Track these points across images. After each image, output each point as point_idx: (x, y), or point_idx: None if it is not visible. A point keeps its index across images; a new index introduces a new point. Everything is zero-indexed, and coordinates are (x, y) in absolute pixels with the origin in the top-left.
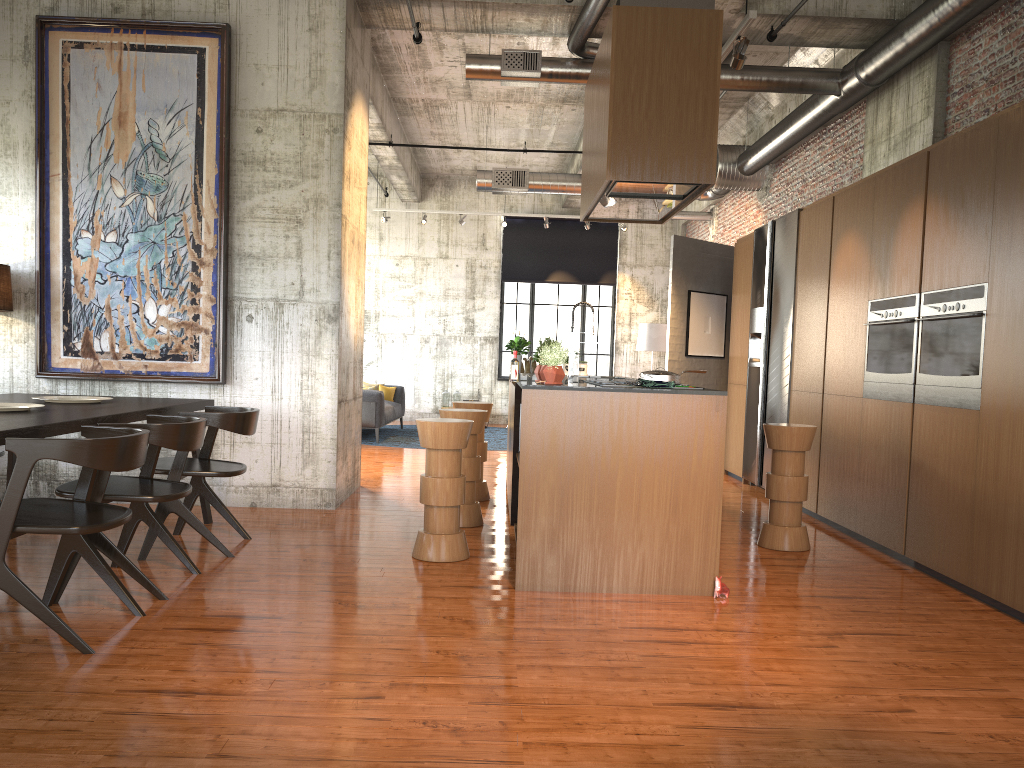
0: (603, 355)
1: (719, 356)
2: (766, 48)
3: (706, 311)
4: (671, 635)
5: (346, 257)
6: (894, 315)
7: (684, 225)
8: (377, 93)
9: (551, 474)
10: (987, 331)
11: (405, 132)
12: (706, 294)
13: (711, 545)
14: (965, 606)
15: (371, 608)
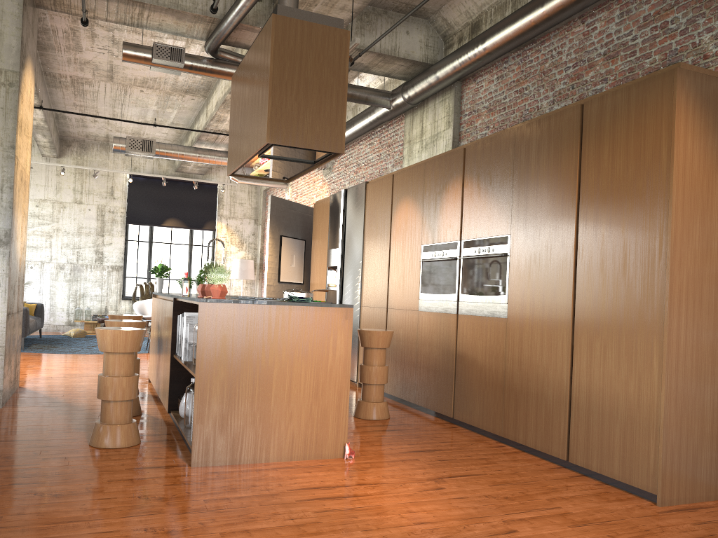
0: None
1: (300, 283)
2: None
3: (292, 250)
4: (329, 492)
5: (17, 192)
6: (441, 255)
7: (265, 191)
8: None
9: (222, 370)
10: (511, 266)
11: (51, 101)
12: (292, 238)
13: (342, 419)
14: (504, 450)
15: (68, 496)
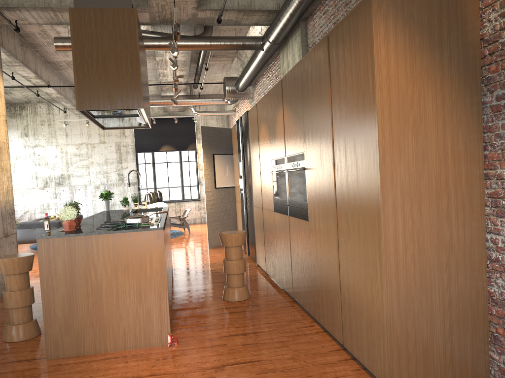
0: (193, 186)
1: (235, 186)
2: (234, 26)
3: (224, 164)
4: None
5: None
6: (279, 168)
7: (227, 117)
8: (29, 59)
9: (61, 287)
10: (307, 178)
11: (64, 78)
12: (223, 155)
13: (164, 316)
14: (309, 330)
15: None
